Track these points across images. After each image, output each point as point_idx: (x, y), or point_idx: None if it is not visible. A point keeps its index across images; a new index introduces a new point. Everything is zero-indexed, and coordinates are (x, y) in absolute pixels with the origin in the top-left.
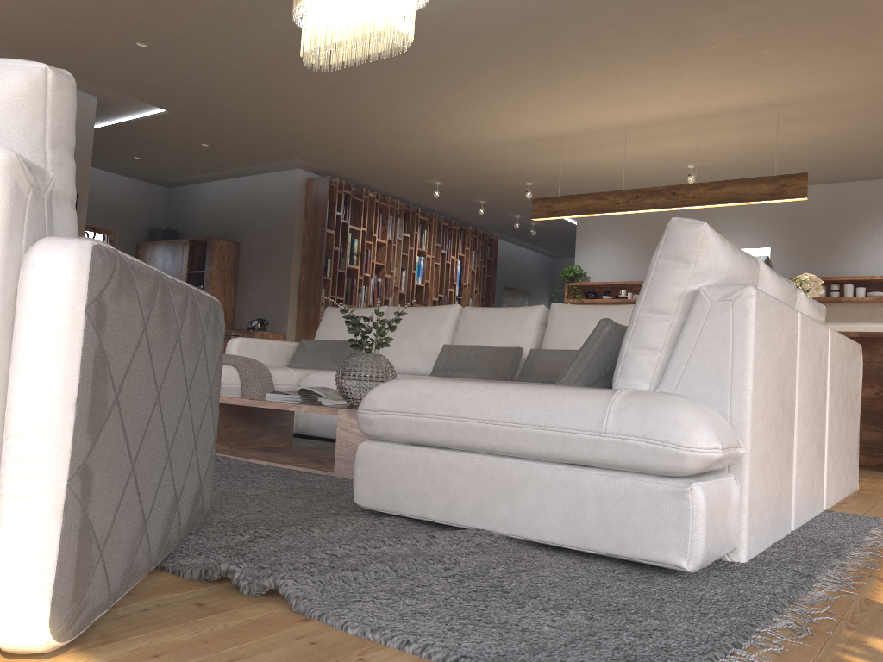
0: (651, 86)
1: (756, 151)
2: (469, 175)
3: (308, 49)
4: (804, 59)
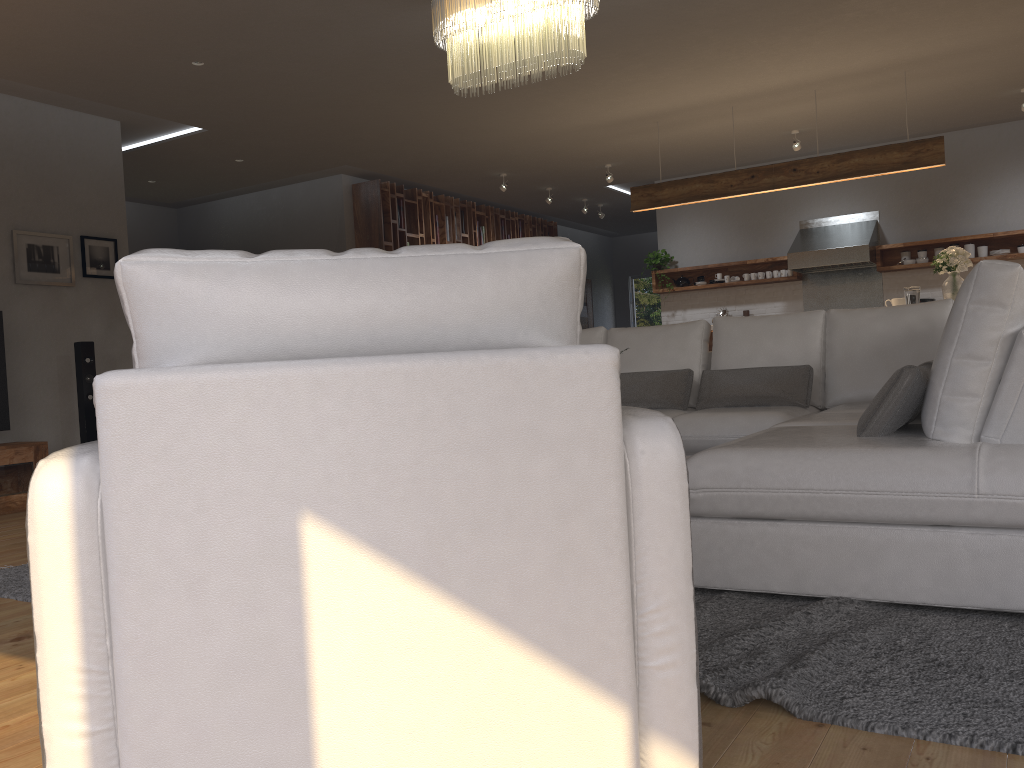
0: (774, 57)
1: (870, 110)
2: (542, 163)
3: (461, 75)
4: (948, 17)
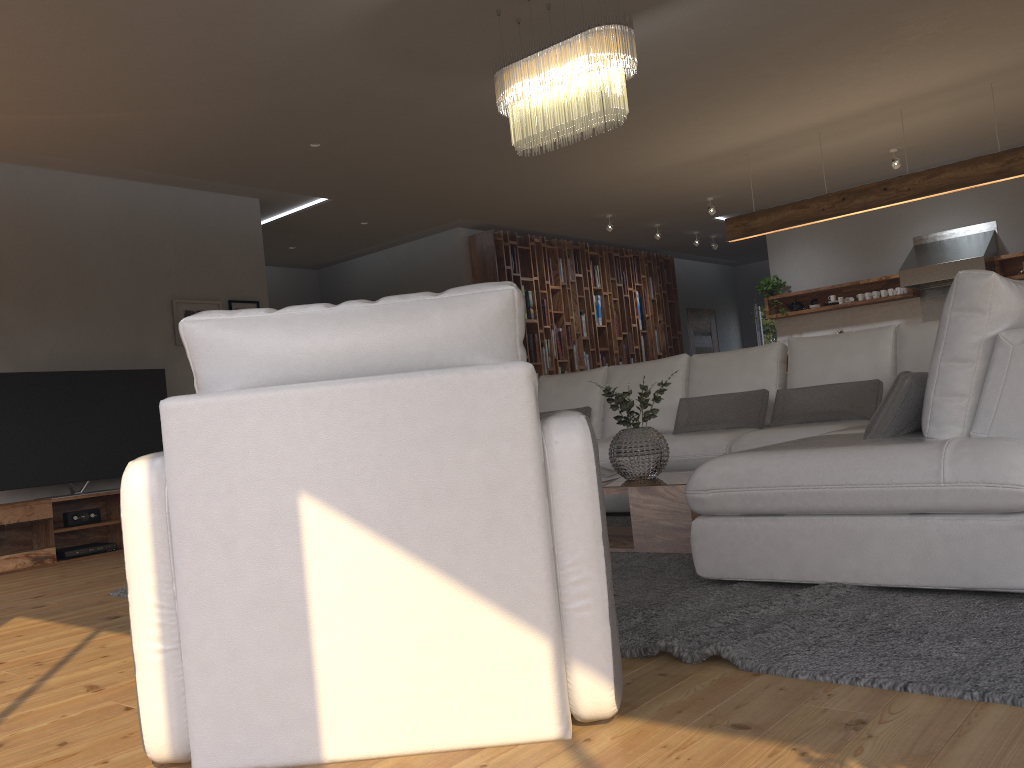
0: (847, 84)
1: (967, 122)
2: (644, 202)
3: (521, 138)
4: (1018, 28)
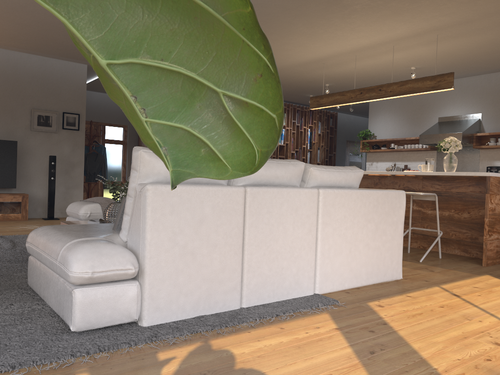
0: (344, 30)
1: (446, 56)
2: (290, 83)
3: None
4: (422, 4)
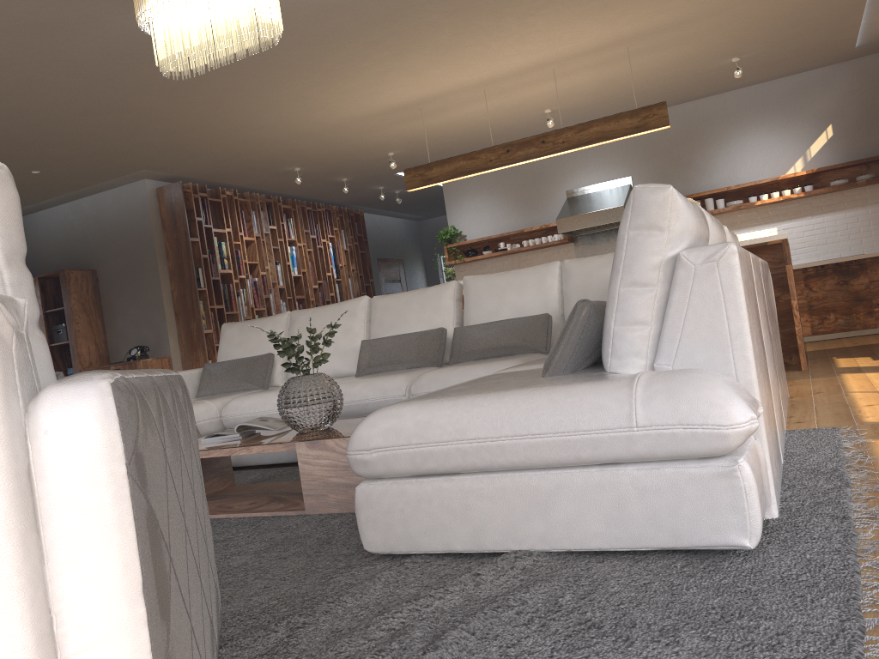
0: (507, 39)
1: (608, 86)
2: (329, 155)
3: (164, 57)
4: None
